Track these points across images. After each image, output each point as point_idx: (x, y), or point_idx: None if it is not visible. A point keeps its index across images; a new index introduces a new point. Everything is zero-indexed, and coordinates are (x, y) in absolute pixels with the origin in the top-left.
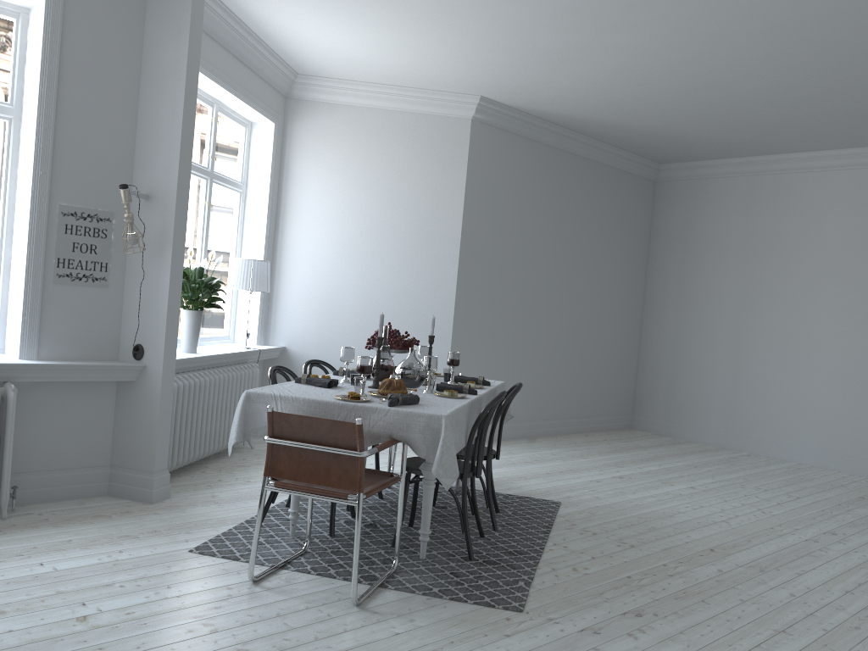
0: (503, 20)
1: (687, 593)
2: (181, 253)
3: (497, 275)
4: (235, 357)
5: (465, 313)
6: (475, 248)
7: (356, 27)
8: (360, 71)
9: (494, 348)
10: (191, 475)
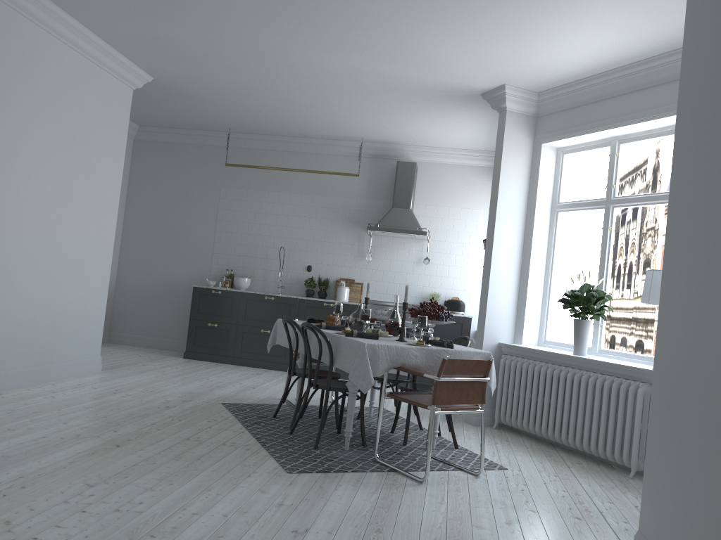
0: (411, 5)
1: (141, 416)
2: (488, 271)
3: (716, 196)
4: (616, 369)
5: (670, 299)
6: (687, 160)
7: (540, 39)
8: (681, 2)
9: (704, 386)
10: (526, 441)
